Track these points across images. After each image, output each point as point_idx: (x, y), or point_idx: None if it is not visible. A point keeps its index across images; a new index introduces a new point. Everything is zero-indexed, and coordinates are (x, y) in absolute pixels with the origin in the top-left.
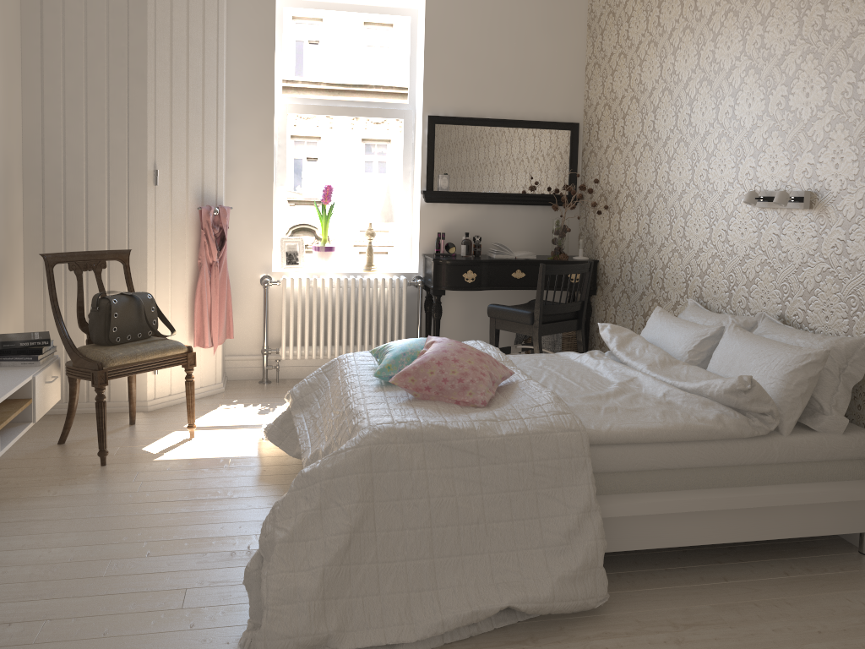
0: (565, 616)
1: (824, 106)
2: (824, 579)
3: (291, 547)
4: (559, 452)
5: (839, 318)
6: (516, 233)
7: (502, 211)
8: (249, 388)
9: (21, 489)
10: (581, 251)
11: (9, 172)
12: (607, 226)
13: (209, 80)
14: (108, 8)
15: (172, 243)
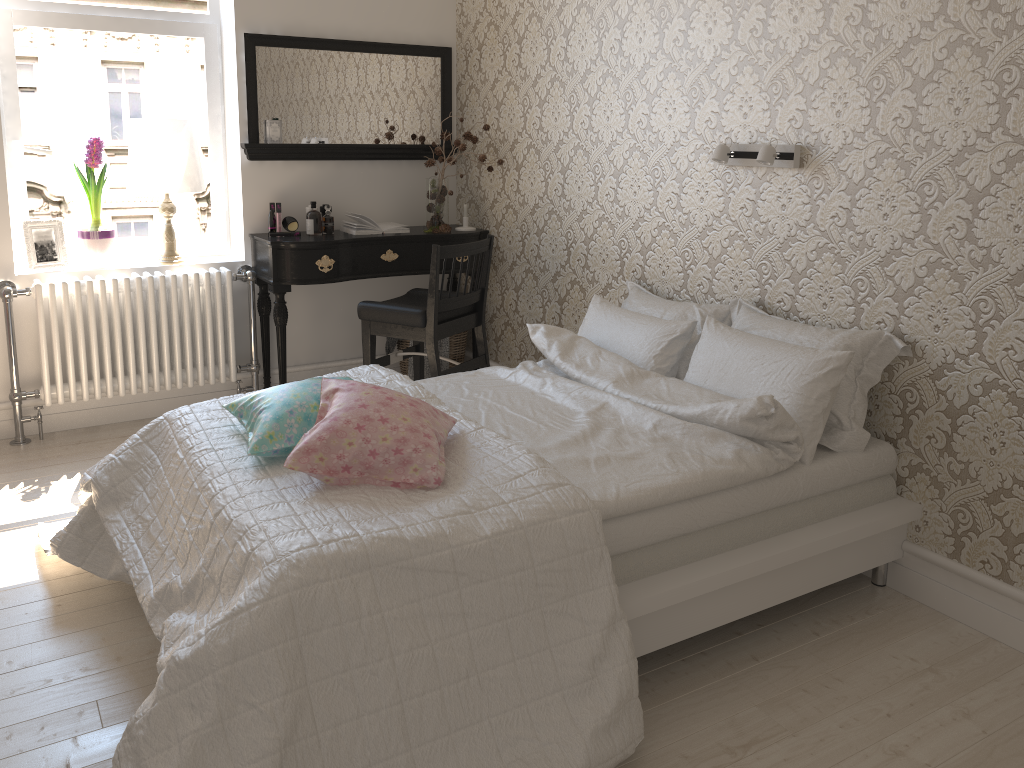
0: None
1: (821, 34)
2: (856, 632)
3: None
4: (567, 547)
5: (842, 305)
6: (377, 199)
7: (356, 169)
8: None
9: None
10: (466, 220)
11: None
12: (500, 187)
13: None
14: None
15: None
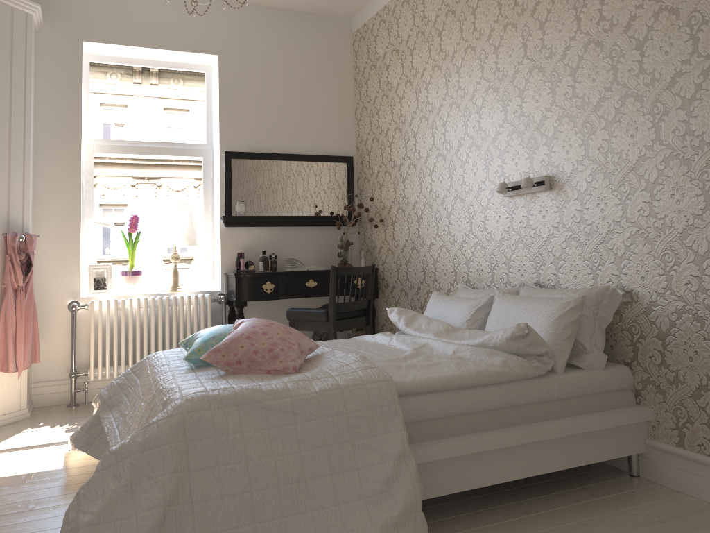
0: None
1: (552, 106)
2: (609, 500)
3: (97, 530)
4: (371, 402)
5: (585, 274)
6: (306, 251)
7: (293, 232)
8: (56, 412)
9: None
10: (363, 261)
11: None
12: (383, 238)
13: (16, 117)
14: None
15: None
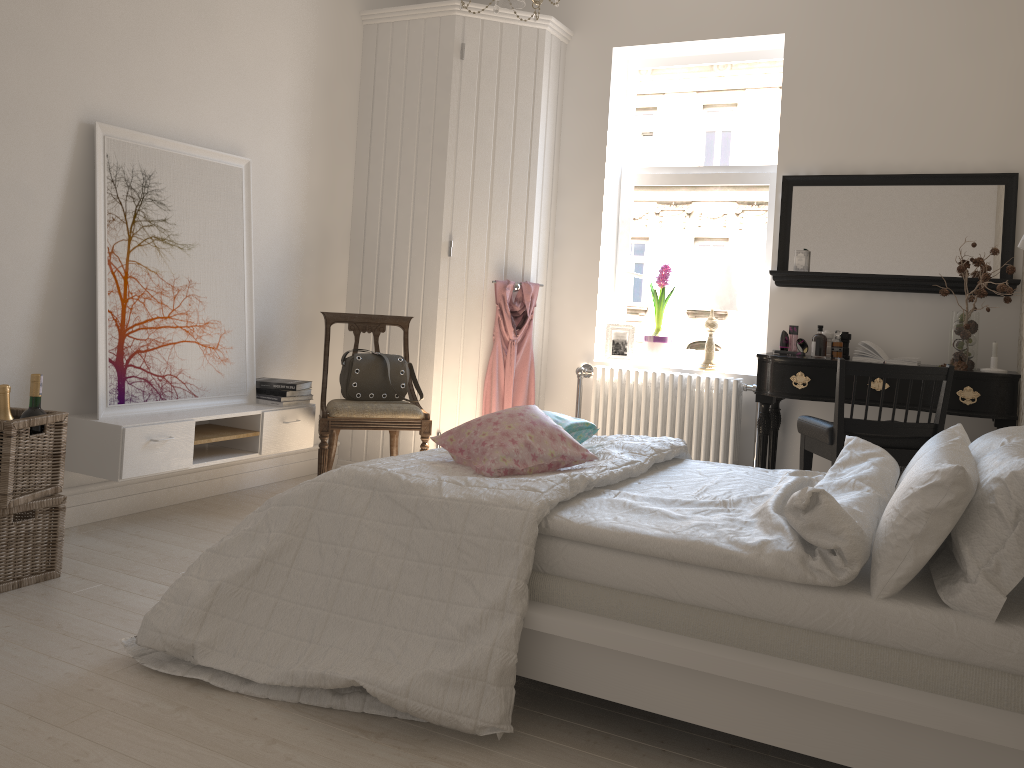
0: (452, 734)
1: None
2: None
3: (214, 557)
4: (492, 530)
5: None
6: (910, 332)
7: (888, 301)
8: None
9: (239, 511)
10: (993, 360)
11: (328, 242)
12: None
13: (519, 151)
14: (421, 89)
15: (466, 316)
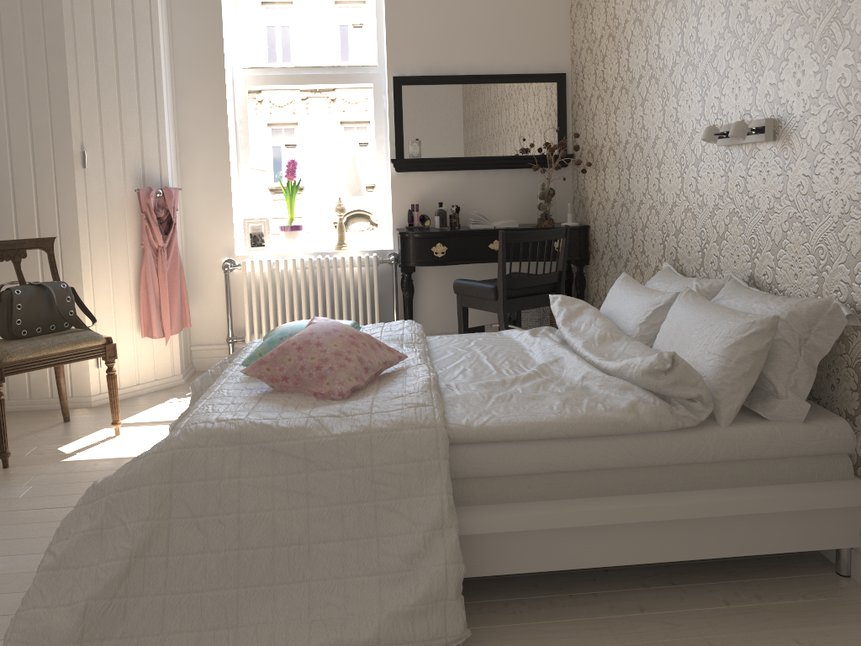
0: None
1: (783, 8)
2: (774, 610)
3: (55, 576)
4: (406, 454)
5: (808, 275)
6: (501, 201)
7: (483, 177)
8: None
9: None
10: (570, 216)
11: None
12: (595, 186)
13: (142, 53)
14: None
15: (110, 229)
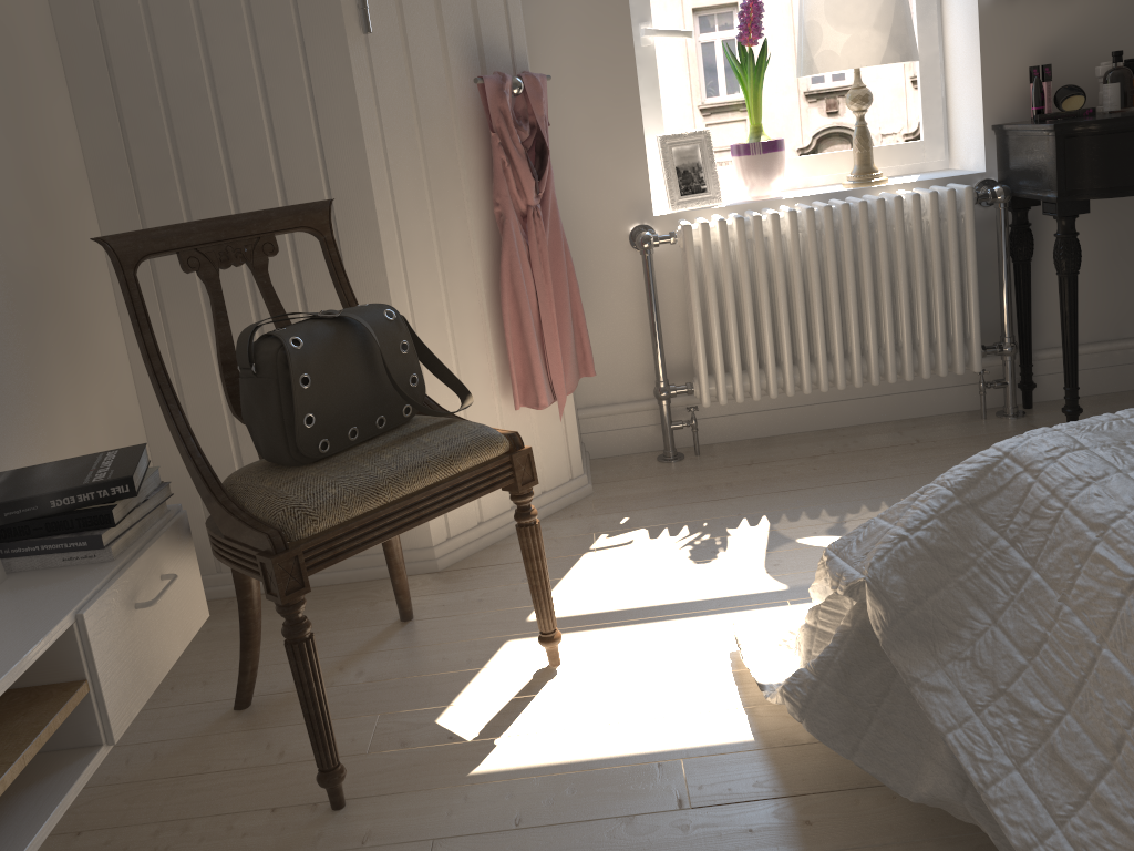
0: None
1: None
2: None
3: None
4: None
5: None
6: None
7: None
8: (643, 477)
9: None
10: None
11: (10, 45)
12: None
13: None
14: None
15: (430, 175)
